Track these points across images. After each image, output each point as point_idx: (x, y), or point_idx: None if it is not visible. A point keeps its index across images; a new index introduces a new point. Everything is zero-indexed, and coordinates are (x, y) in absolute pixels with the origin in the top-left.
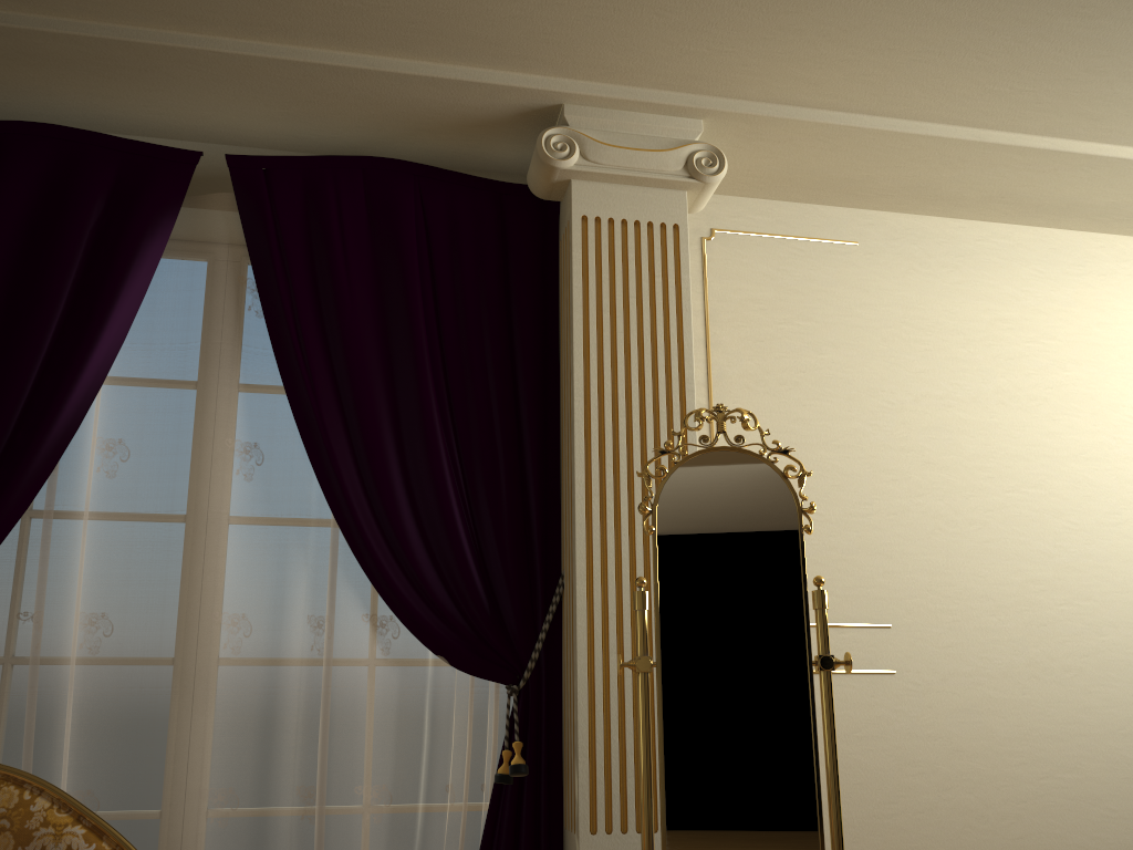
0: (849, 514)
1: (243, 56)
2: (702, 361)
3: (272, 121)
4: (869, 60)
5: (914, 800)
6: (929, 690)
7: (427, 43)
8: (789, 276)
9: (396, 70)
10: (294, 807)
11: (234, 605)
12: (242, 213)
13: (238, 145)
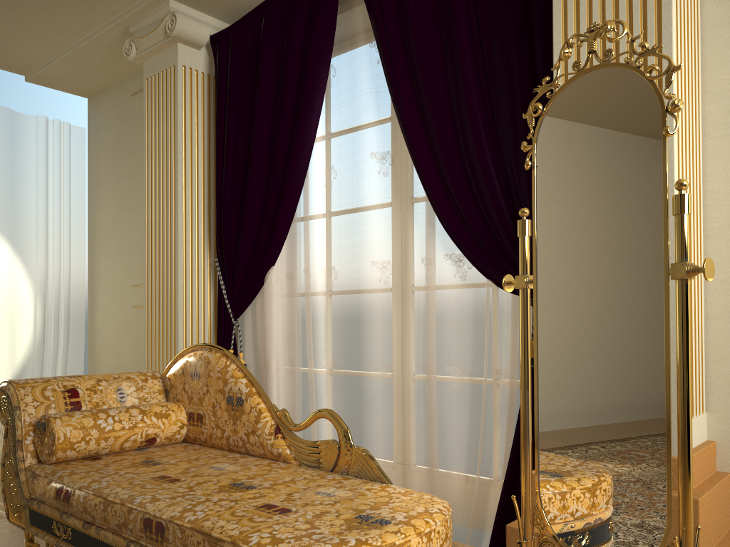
0: None
1: None
2: None
3: None
4: None
5: None
6: None
7: None
8: None
9: None
10: (420, 377)
11: (383, 256)
12: None
13: None
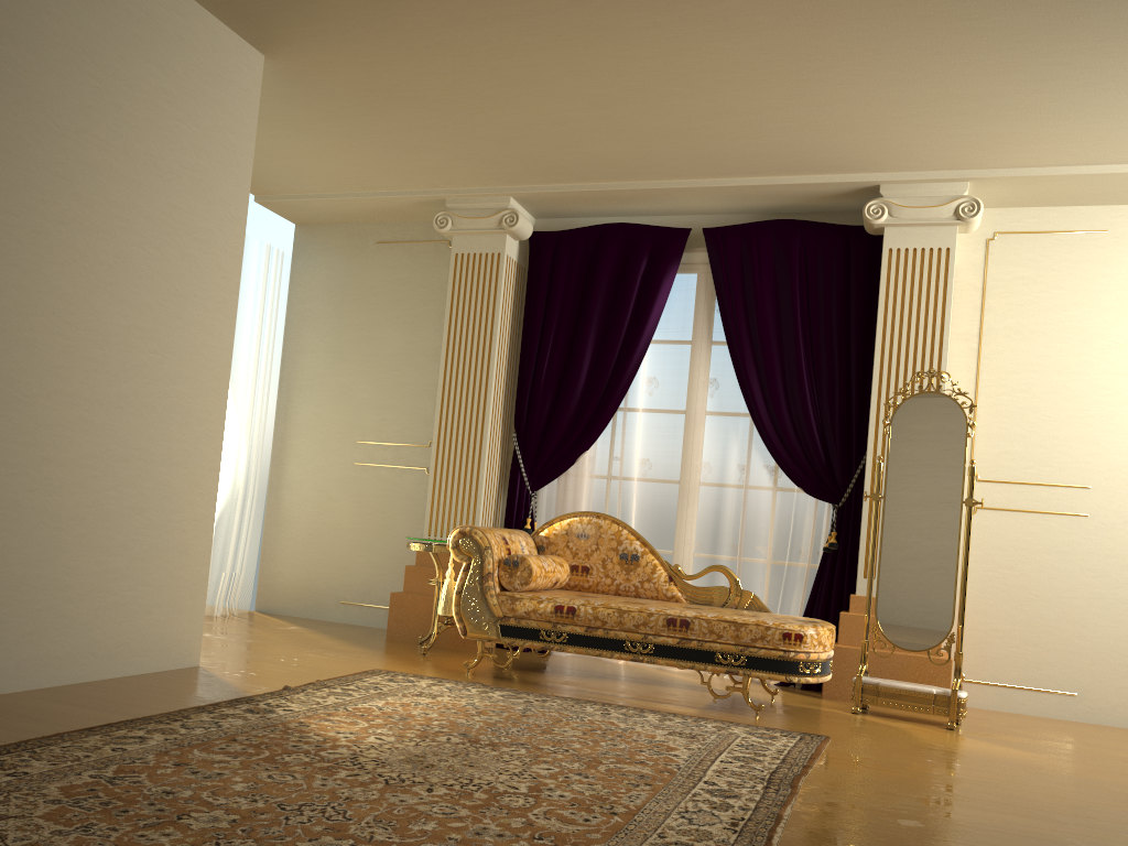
0: (1070, 416)
1: (708, 187)
2: (977, 320)
3: (726, 205)
4: (1064, 147)
5: (1089, 591)
6: (1113, 528)
7: (798, 170)
8: (1048, 259)
9: (783, 183)
10: (728, 552)
11: (703, 458)
12: (710, 259)
13: (710, 214)
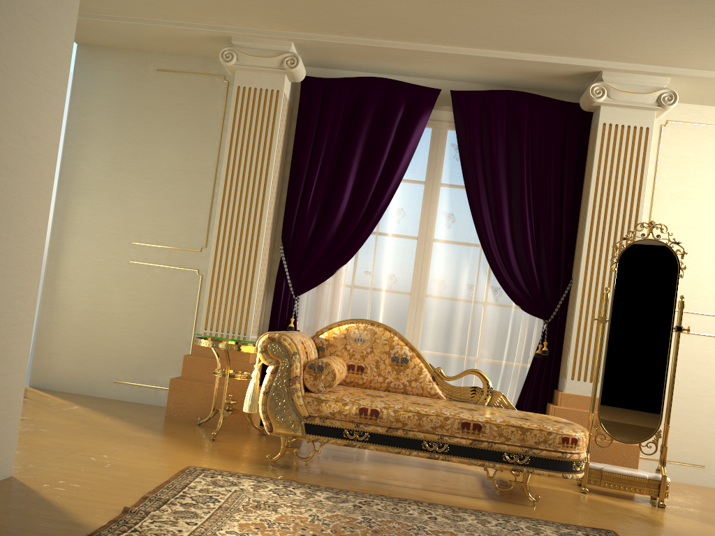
0: (712, 263)
1: (466, 55)
2: (650, 186)
3: (469, 73)
4: None
5: None
6: None
7: (545, 50)
8: (704, 145)
9: (529, 59)
10: (457, 353)
11: (440, 277)
12: (455, 116)
13: (451, 80)
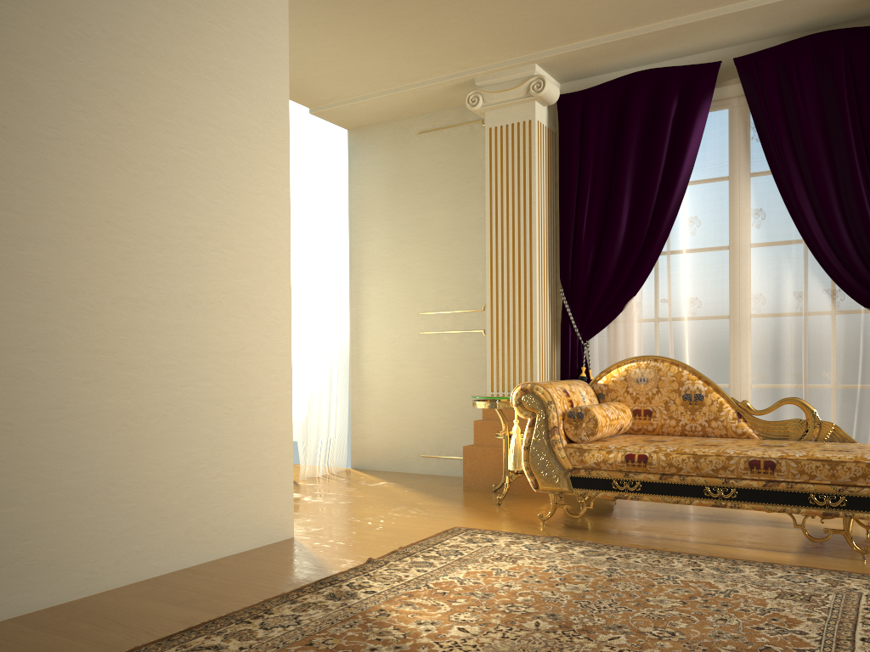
0: None
1: (738, 12)
2: None
3: (756, 30)
4: None
5: None
6: None
7: None
8: None
9: None
10: (792, 382)
11: (755, 290)
12: (744, 88)
13: (739, 44)
